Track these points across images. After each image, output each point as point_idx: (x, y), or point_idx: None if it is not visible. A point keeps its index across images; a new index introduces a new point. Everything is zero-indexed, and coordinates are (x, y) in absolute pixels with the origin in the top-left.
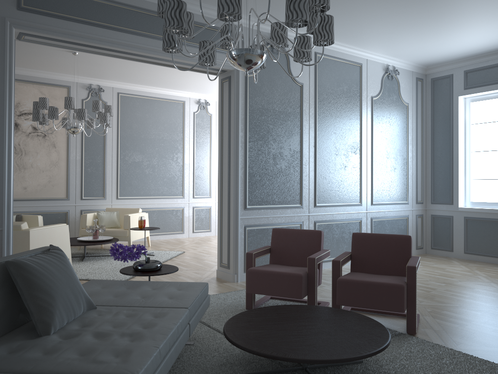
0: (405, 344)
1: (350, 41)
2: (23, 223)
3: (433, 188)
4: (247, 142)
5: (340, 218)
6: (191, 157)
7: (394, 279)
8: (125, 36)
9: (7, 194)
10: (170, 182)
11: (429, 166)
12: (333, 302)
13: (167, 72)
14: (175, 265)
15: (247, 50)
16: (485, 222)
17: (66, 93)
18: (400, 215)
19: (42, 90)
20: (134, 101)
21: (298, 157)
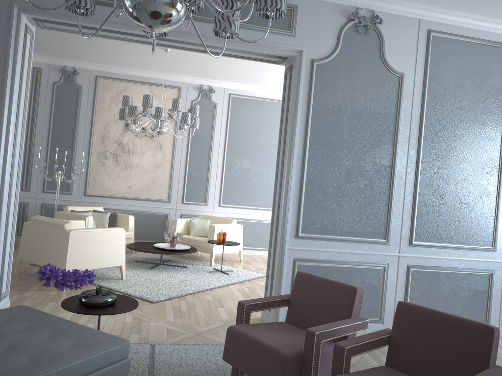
0: None
1: (487, 11)
2: (67, 223)
3: None
4: (307, 150)
5: (454, 266)
6: None
7: None
8: None
9: None
10: None
11: None
12: None
13: (271, 69)
14: (236, 291)
15: None
16: None
17: (177, 94)
18: None
19: (153, 91)
20: (247, 102)
21: (387, 174)
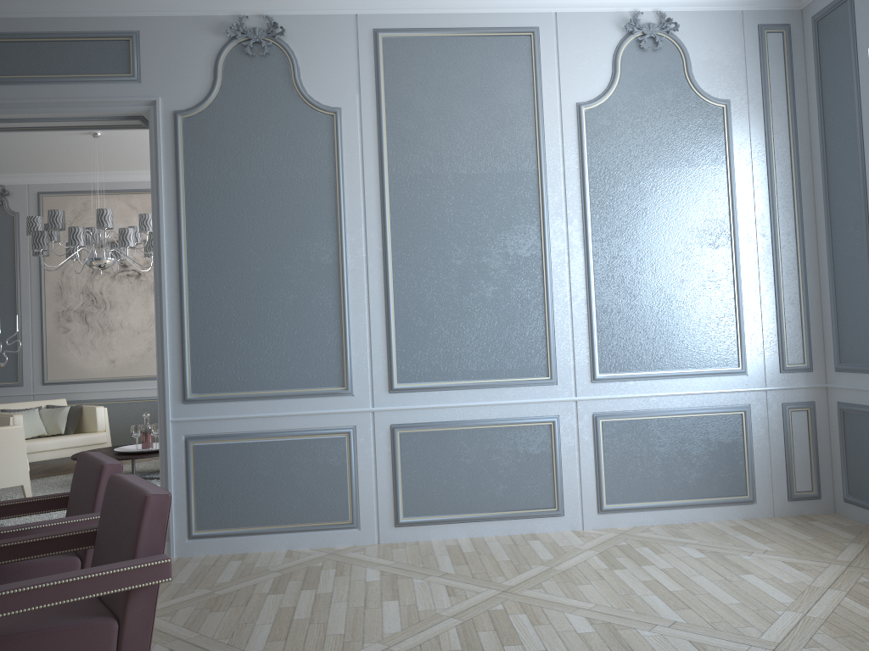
0: None
1: None
2: None
3: (835, 326)
4: (185, 259)
5: (480, 417)
6: None
7: None
8: None
9: None
10: None
11: (824, 264)
12: None
13: None
14: None
15: None
16: None
17: None
18: (713, 407)
19: (131, 202)
20: None
21: (333, 278)
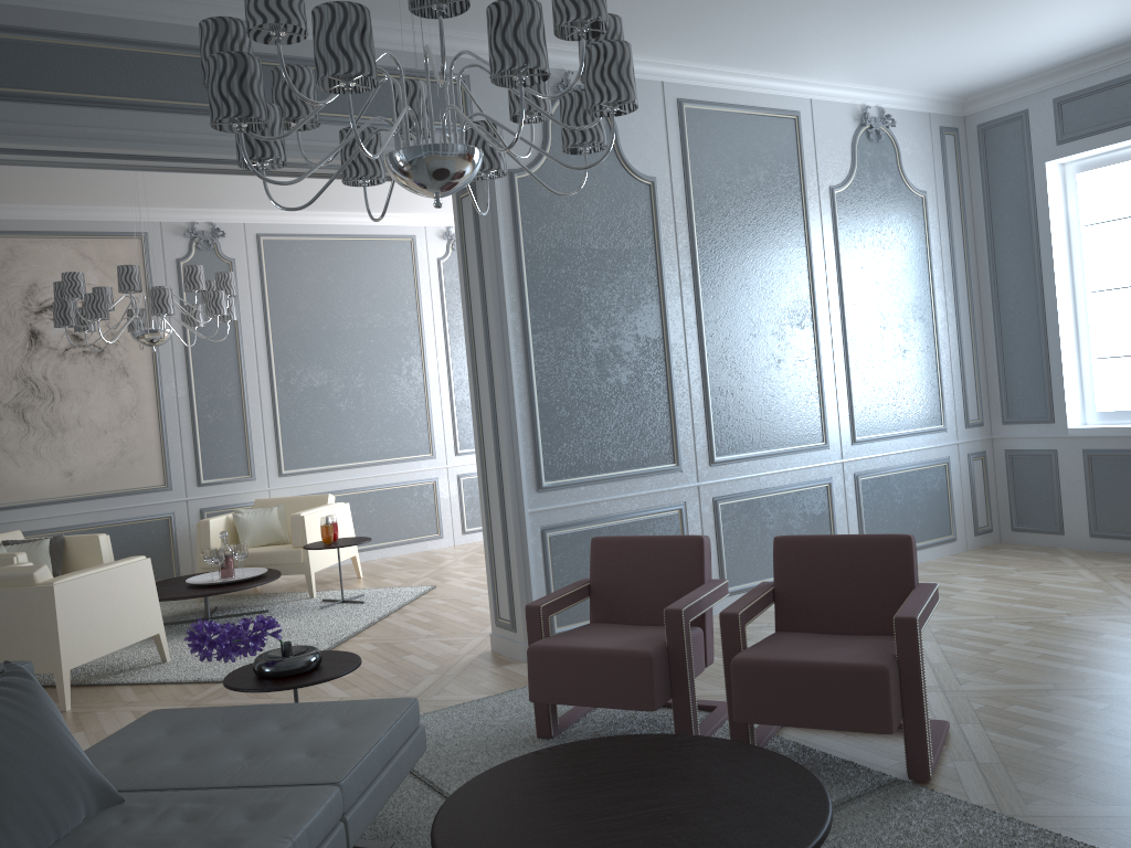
0: (898, 812)
1: (761, 62)
2: (38, 569)
3: (1004, 386)
4: (530, 334)
5: (778, 484)
6: (442, 363)
7: (870, 649)
8: (205, 124)
9: None
10: (400, 426)
11: (990, 335)
12: (731, 713)
13: None
14: (406, 625)
15: (427, 149)
16: None
17: (140, 250)
18: (928, 461)
19: (83, 249)
20: (298, 248)
21: (659, 353)
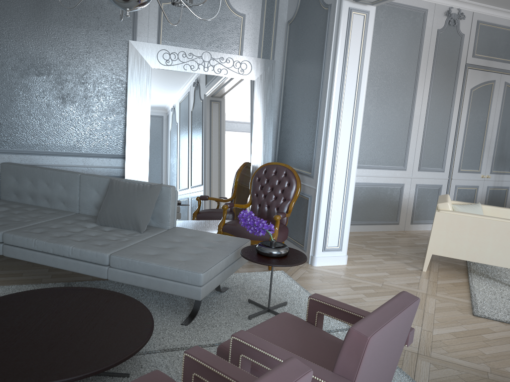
0: None
1: None
2: (441, 203)
3: None
4: None
5: None
6: None
7: None
8: None
9: (322, 159)
10: None
11: None
12: None
13: None
14: None
15: None
16: None
17: None
18: None
19: None
20: None
21: None
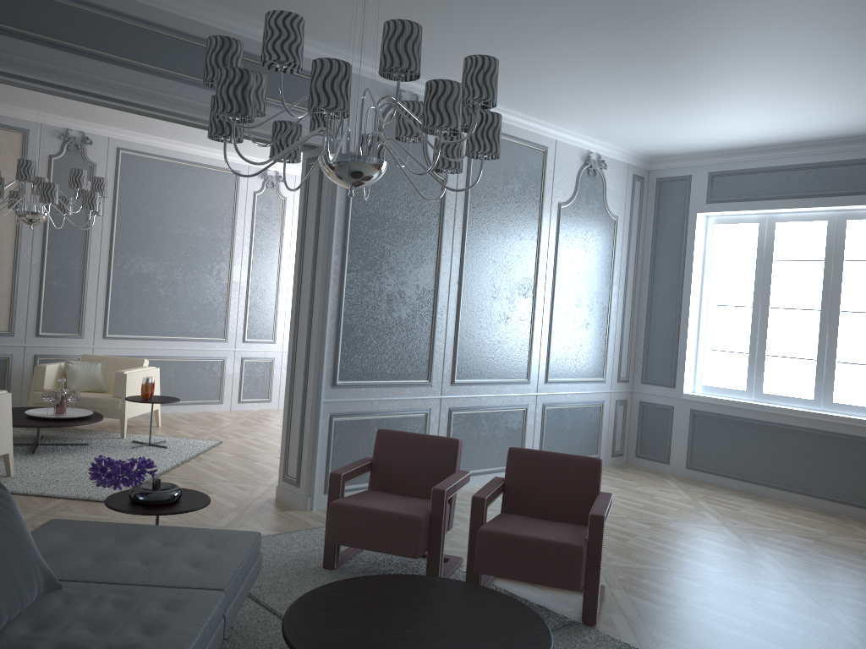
0: (577, 643)
1: (530, 110)
2: None
3: (646, 358)
4: (345, 273)
5: (493, 404)
6: (244, 271)
7: (569, 533)
8: (140, 78)
9: None
10: (204, 313)
11: (642, 321)
12: (469, 565)
13: None
14: (204, 470)
15: (355, 158)
16: (721, 421)
17: (20, 142)
18: (590, 401)
19: None
20: (148, 164)
21: (430, 300)
